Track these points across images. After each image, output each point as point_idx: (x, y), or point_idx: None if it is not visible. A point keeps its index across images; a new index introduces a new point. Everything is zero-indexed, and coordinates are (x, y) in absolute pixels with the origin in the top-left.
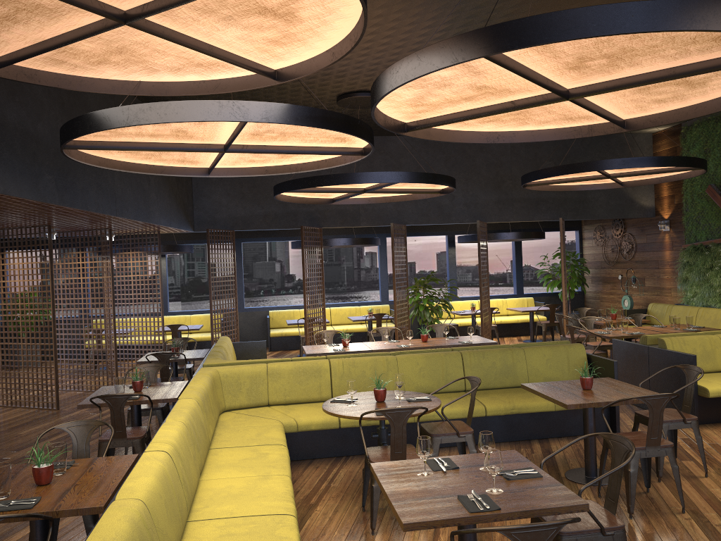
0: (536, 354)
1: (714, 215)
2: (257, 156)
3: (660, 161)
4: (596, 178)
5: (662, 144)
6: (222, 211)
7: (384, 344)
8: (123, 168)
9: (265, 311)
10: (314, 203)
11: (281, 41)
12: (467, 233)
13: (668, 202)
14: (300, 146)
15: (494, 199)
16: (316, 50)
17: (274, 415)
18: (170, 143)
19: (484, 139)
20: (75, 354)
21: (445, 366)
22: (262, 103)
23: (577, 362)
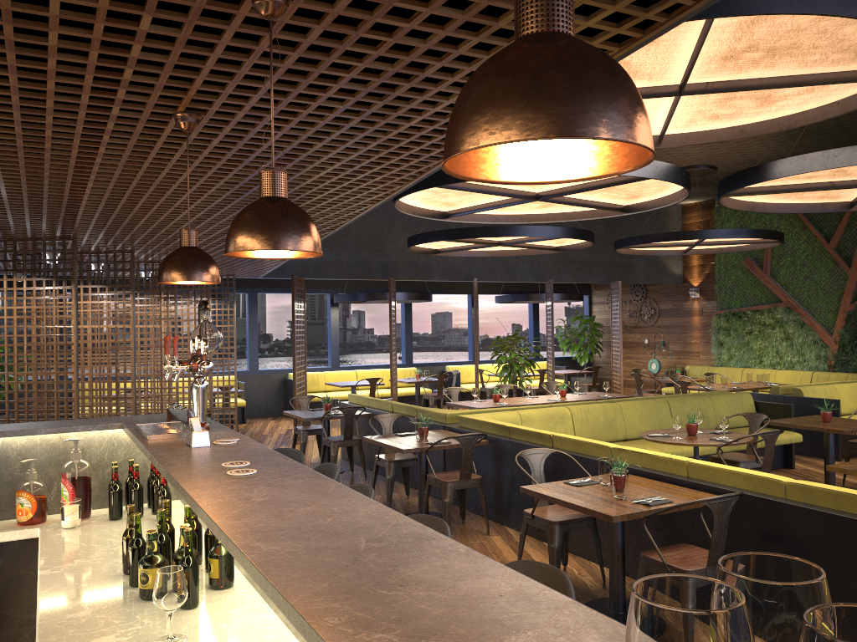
0: (719, 401)
1: (749, 285)
2: (520, 205)
3: (762, 234)
4: (684, 245)
5: (693, 216)
6: None
7: (528, 399)
8: (398, 206)
9: (281, 374)
10: (423, 253)
11: (719, 117)
12: (489, 293)
13: (698, 271)
14: (586, 200)
15: (554, 259)
16: (724, 125)
17: None
18: (501, 188)
19: (745, 208)
20: None
21: (657, 412)
22: (668, 164)
23: (748, 408)
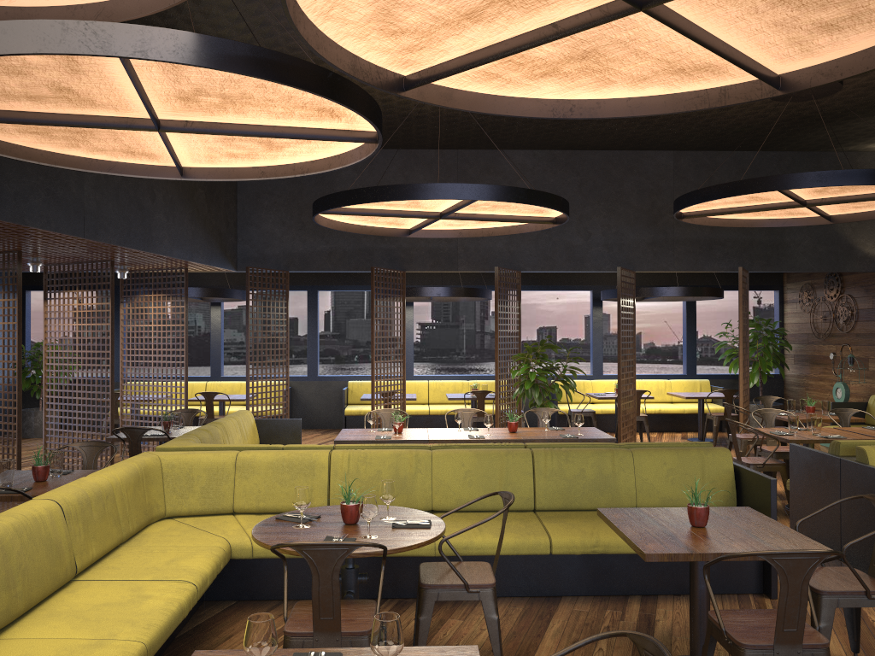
0: (651, 461)
1: None
2: (231, 146)
3: None
4: (786, 206)
5: None
6: (275, 245)
7: (453, 432)
8: (45, 160)
9: (344, 381)
10: (382, 234)
11: None
12: None
13: None
14: (276, 126)
15: (647, 240)
16: None
17: (228, 529)
18: (73, 114)
19: (549, 112)
20: (66, 424)
21: (505, 471)
22: (137, 27)
23: (718, 477)
